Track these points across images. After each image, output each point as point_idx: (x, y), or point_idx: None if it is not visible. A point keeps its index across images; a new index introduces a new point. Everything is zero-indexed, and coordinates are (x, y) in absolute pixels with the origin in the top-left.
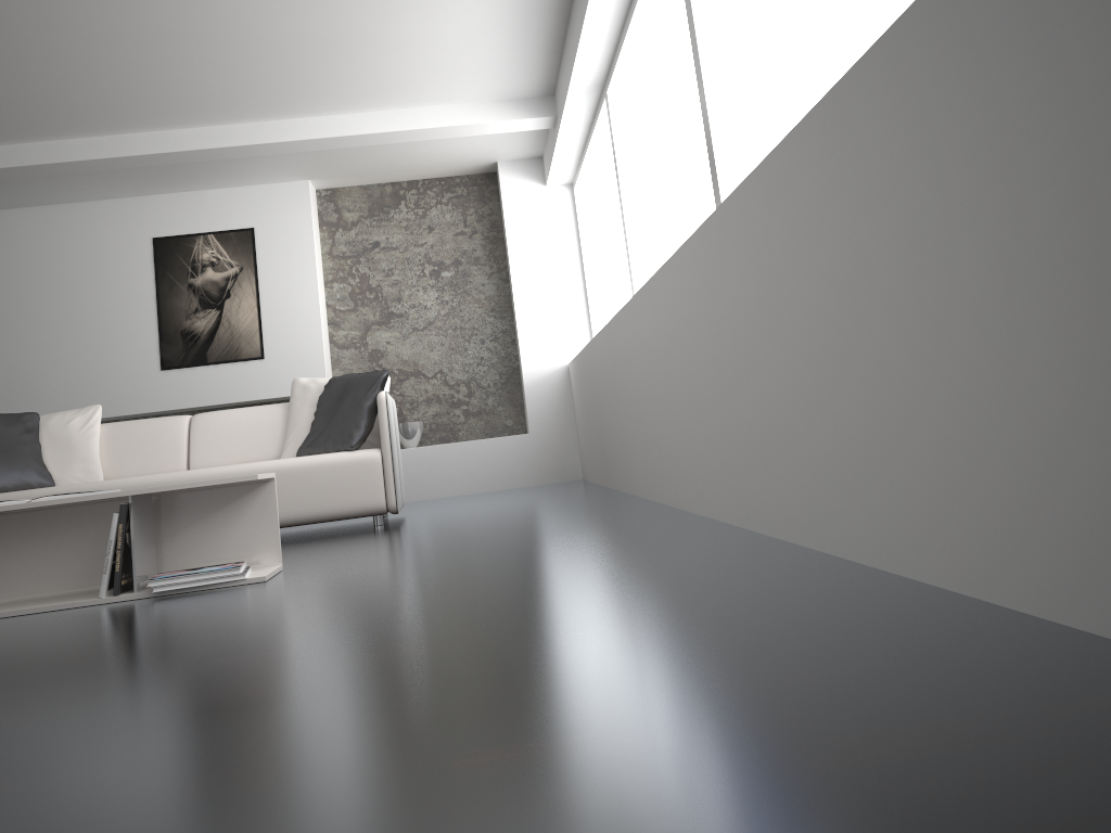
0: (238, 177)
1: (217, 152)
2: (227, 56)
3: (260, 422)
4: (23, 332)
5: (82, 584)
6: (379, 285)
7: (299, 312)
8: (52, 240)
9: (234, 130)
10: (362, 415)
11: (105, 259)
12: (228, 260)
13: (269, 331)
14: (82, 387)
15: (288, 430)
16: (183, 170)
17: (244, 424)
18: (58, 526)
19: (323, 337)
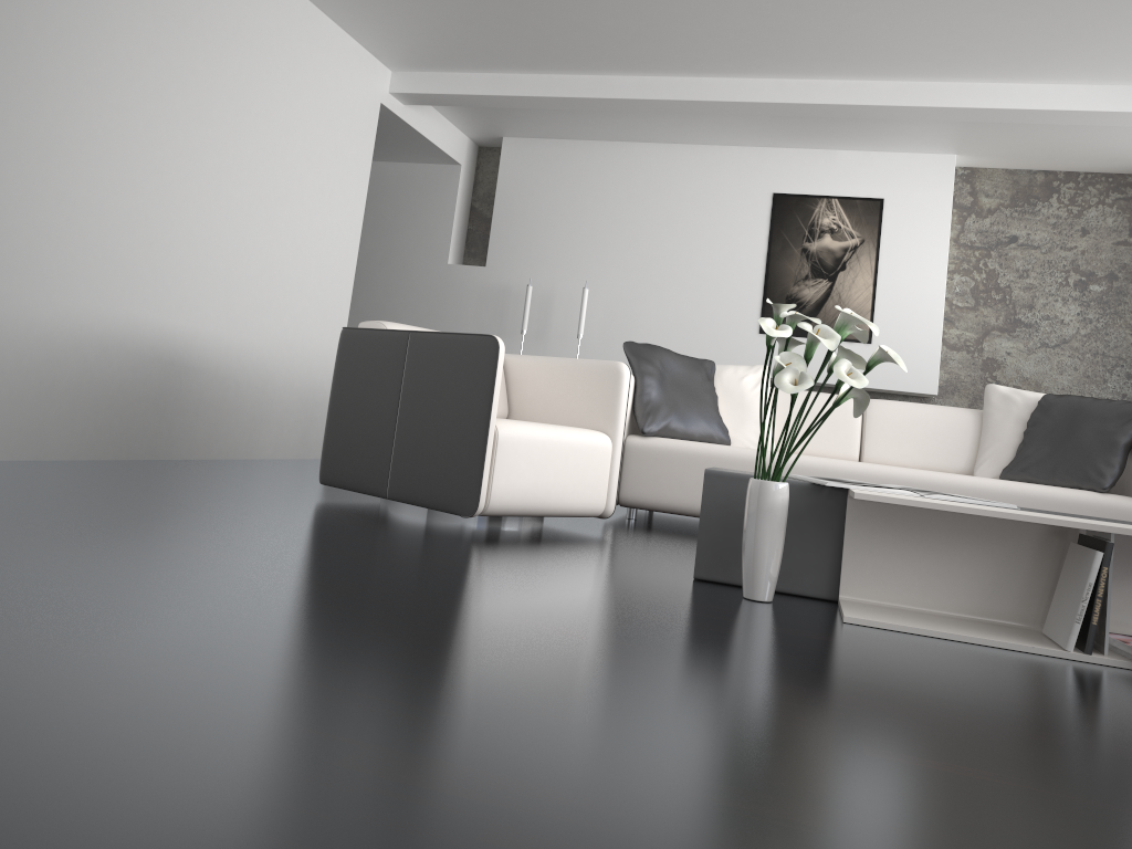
0: (883, 141)
1: (911, 111)
2: (1013, 1)
3: (947, 425)
4: (630, 267)
5: (978, 610)
6: (1008, 286)
7: (919, 301)
8: (672, 179)
9: (939, 89)
10: (1117, 453)
11: (721, 208)
12: (849, 230)
13: (881, 314)
14: (678, 334)
15: (983, 442)
16: (835, 126)
17: (927, 424)
18: (956, 534)
19: (941, 333)
